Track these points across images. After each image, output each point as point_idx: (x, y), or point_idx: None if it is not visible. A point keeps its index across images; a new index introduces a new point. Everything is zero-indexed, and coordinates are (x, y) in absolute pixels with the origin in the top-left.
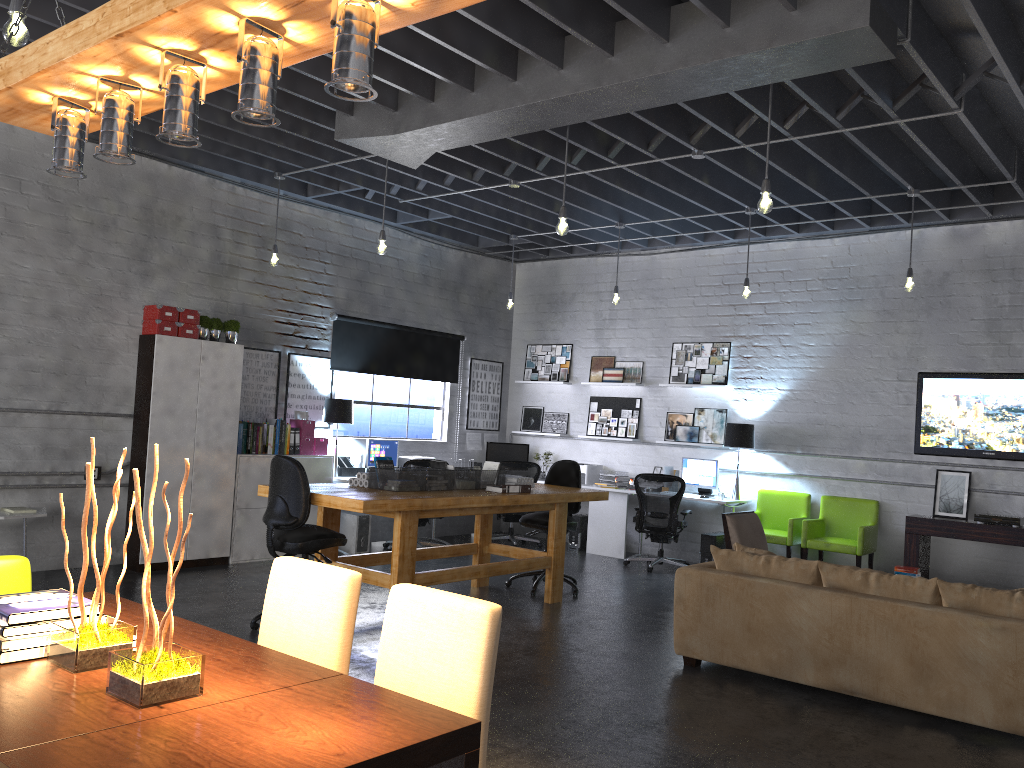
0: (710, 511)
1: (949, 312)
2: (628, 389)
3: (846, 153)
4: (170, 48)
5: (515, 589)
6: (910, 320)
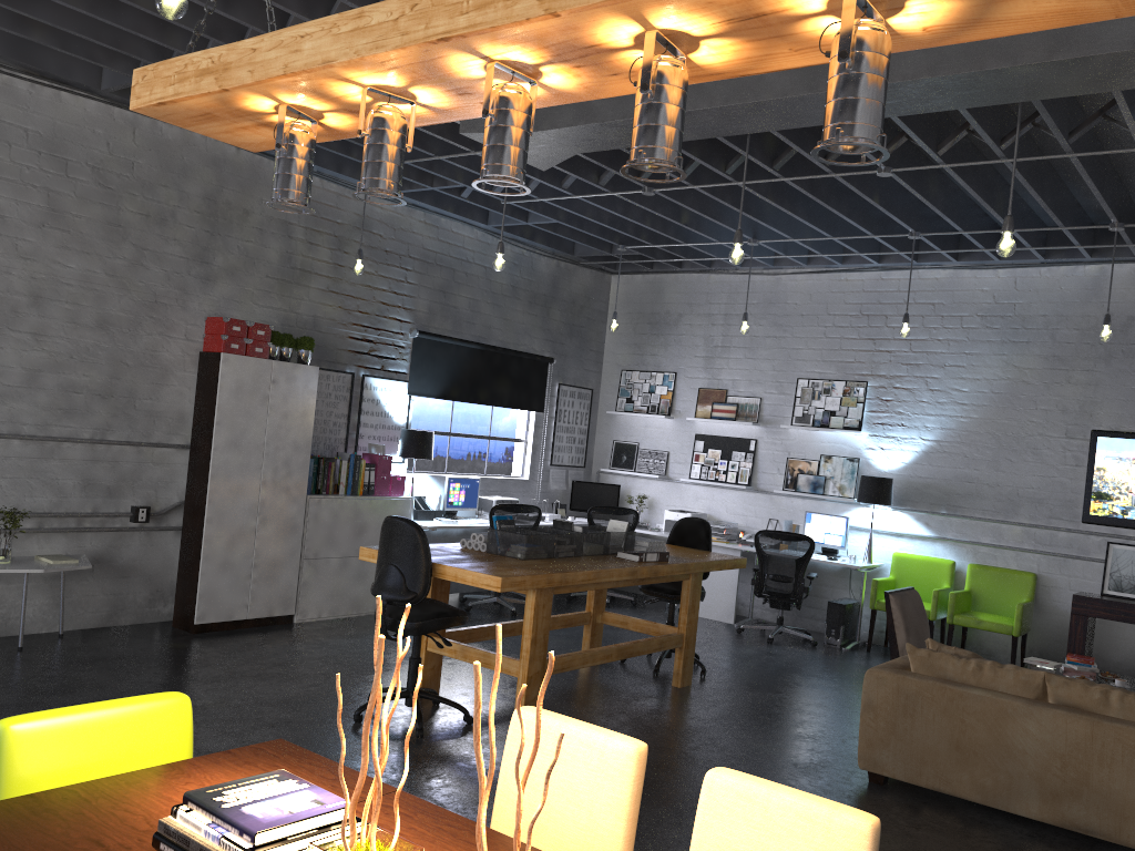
0: (834, 573)
1: (1132, 363)
2: (741, 428)
3: (1048, 177)
4: (503, 59)
5: (632, 666)
6: (1085, 369)
